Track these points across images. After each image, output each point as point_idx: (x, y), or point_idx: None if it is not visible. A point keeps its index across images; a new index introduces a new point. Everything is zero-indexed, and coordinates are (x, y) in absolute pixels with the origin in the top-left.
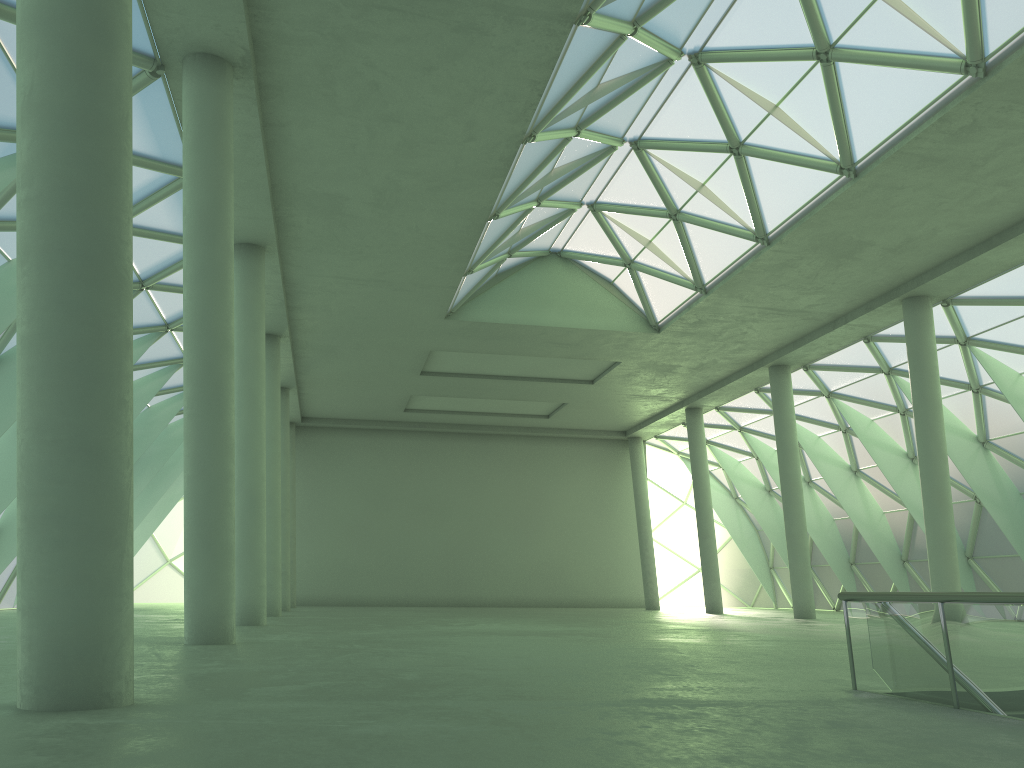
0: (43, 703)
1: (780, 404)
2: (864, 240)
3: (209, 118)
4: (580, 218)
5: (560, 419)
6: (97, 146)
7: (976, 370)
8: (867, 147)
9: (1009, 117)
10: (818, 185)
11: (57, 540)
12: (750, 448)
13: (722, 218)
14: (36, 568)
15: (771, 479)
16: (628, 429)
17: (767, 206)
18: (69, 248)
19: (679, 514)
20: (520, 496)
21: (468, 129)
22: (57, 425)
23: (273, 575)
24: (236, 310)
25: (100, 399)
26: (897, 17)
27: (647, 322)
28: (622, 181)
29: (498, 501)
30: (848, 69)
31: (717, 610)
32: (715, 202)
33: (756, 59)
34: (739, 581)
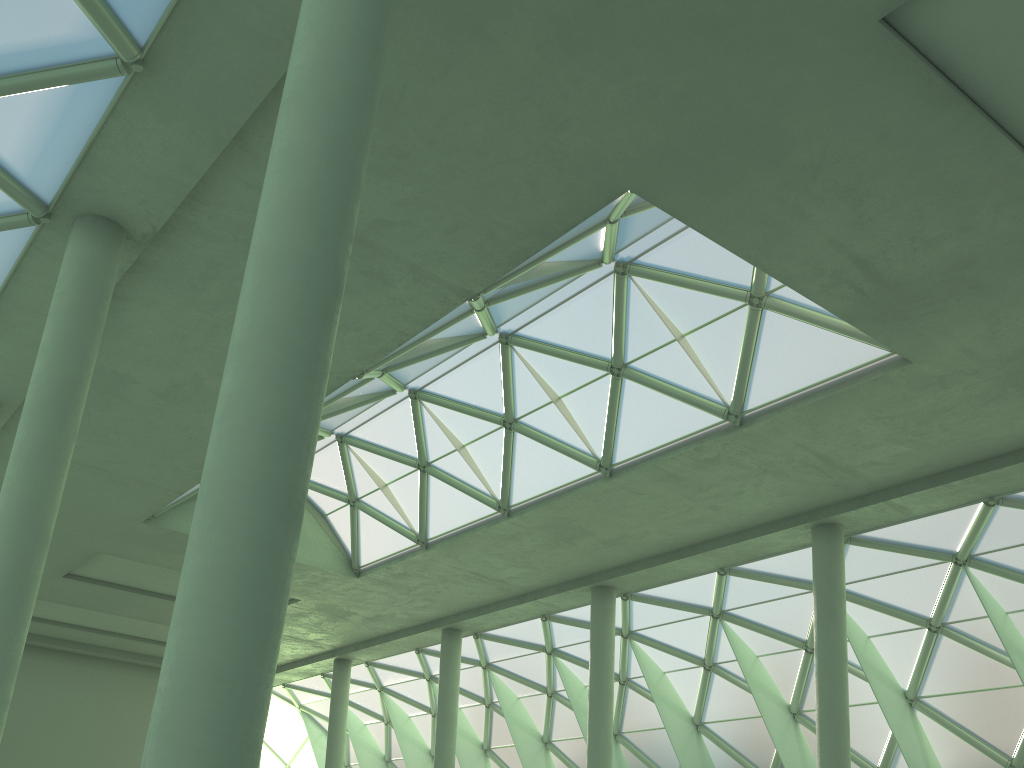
0: None
1: (448, 670)
2: (588, 529)
3: (95, 286)
4: (322, 445)
5: None
6: (318, 391)
7: (628, 663)
8: (628, 454)
9: (742, 459)
10: (574, 474)
11: None
12: (384, 711)
13: (471, 481)
14: None
15: (394, 748)
16: None
17: (519, 481)
18: (282, 487)
19: None
20: (111, 740)
21: None
22: (236, 673)
23: None
24: None
25: (272, 648)
26: (685, 360)
27: (349, 564)
28: (384, 422)
29: (82, 743)
30: (632, 387)
31: None
32: (471, 465)
33: (559, 356)
34: None
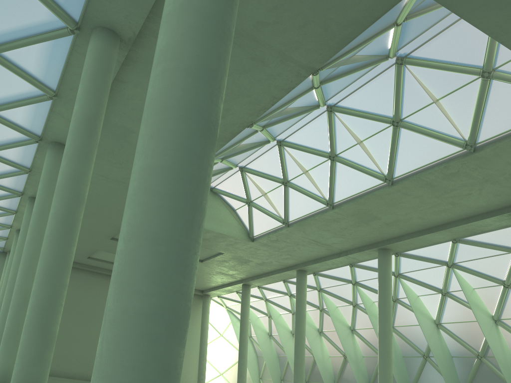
0: None
1: (300, 291)
2: (377, 216)
3: (104, 65)
4: (232, 173)
5: None
6: (225, 48)
7: (397, 290)
8: (402, 171)
9: (473, 173)
10: (370, 184)
11: (154, 336)
12: (267, 311)
13: (311, 190)
14: (131, 358)
15: (273, 329)
16: (205, 289)
17: (339, 189)
18: (200, 111)
19: (217, 341)
20: None
21: (224, 112)
22: (170, 240)
23: None
24: (43, 180)
25: (198, 226)
26: (439, 114)
27: (248, 235)
28: (264, 159)
29: None
30: (405, 132)
31: None
32: (311, 181)
33: (361, 116)
34: None
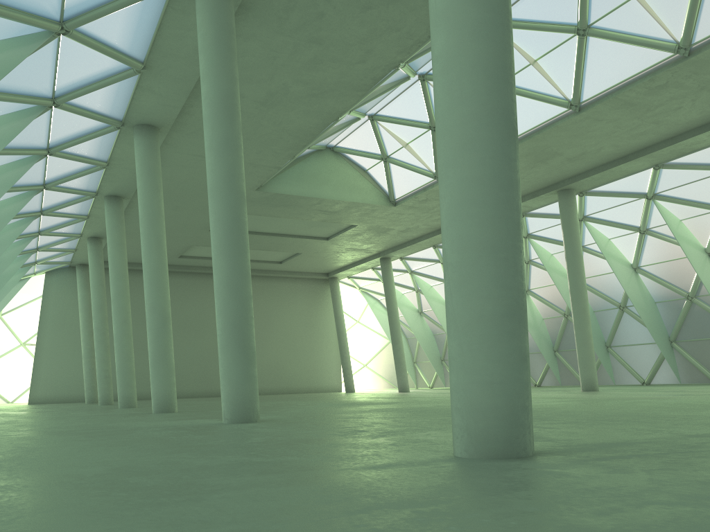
0: (507, 453)
1: None
2: (558, 152)
3: (224, 25)
4: (359, 125)
5: (289, 264)
6: (511, 38)
7: (583, 236)
8: (593, 93)
9: (685, 82)
10: (549, 114)
11: (511, 332)
12: (414, 285)
13: None
14: (496, 353)
15: (423, 305)
16: (330, 272)
17: None
18: (506, 113)
19: (353, 329)
20: (255, 318)
21: (365, 55)
22: (506, 246)
23: (131, 377)
24: (142, 175)
25: (522, 228)
26: (640, 13)
27: (388, 199)
28: (401, 101)
29: None
30: (595, 42)
31: (406, 390)
32: None
33: (535, 29)
34: (392, 372)
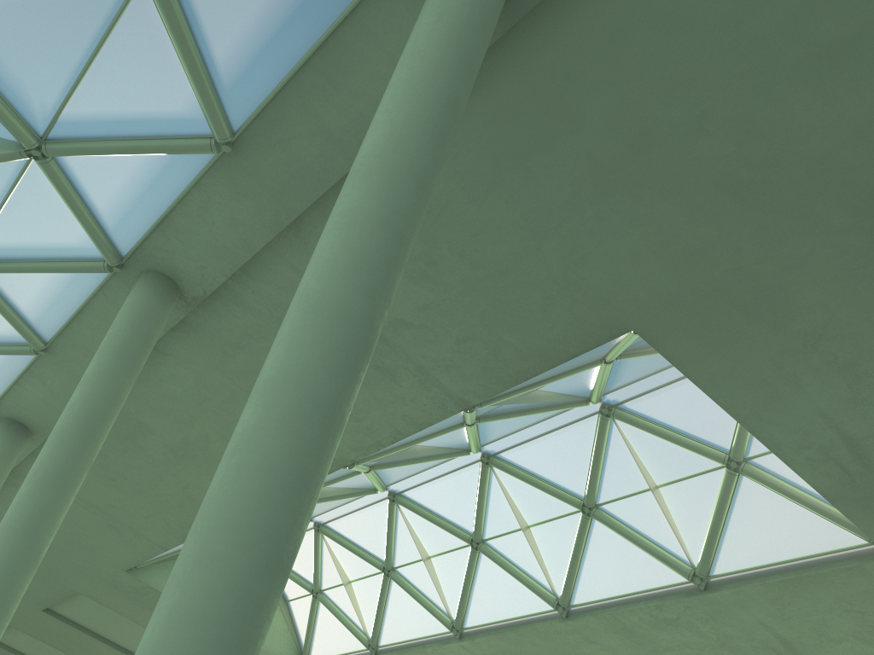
0: None
1: None
2: None
3: (143, 333)
4: None
5: None
6: (331, 444)
7: None
8: (587, 597)
9: (701, 626)
10: (531, 608)
11: None
12: None
13: (430, 594)
14: None
15: None
16: None
17: (477, 603)
18: (276, 536)
19: None
20: None
21: None
22: None
23: None
24: None
25: None
26: (656, 511)
27: None
28: (360, 519)
29: None
30: (601, 529)
31: None
32: (433, 578)
33: (535, 484)
34: None
